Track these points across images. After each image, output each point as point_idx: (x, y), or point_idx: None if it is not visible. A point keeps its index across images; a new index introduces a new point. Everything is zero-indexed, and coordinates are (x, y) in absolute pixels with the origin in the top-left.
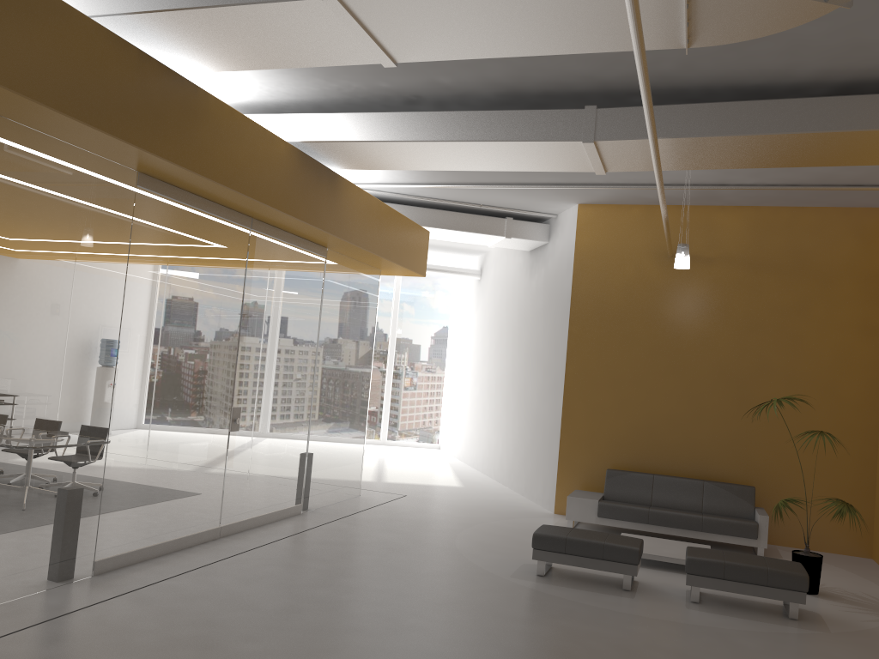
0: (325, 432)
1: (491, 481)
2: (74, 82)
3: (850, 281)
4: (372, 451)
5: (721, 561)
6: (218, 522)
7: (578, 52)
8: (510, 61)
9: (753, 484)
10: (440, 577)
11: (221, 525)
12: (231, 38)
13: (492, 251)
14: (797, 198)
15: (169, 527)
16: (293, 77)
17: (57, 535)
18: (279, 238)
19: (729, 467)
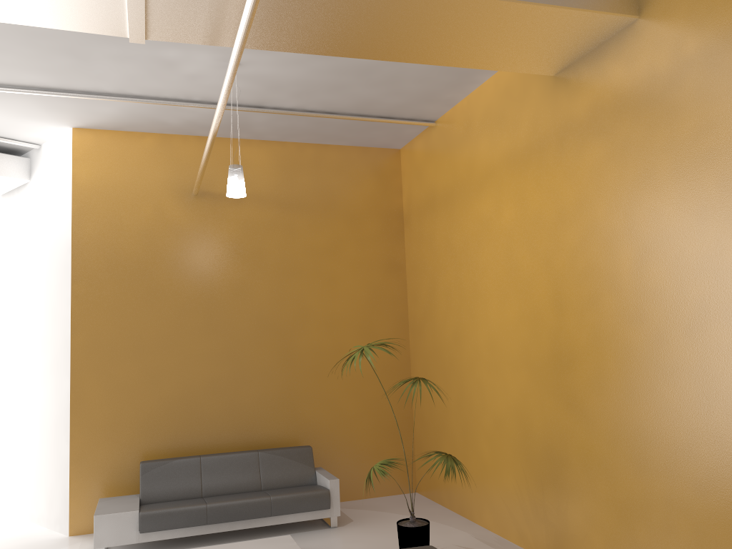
0: None
1: None
2: None
3: (374, 220)
4: None
5: None
6: None
7: None
8: None
9: (305, 442)
10: None
11: None
12: None
13: None
14: (325, 132)
15: None
16: None
17: None
18: None
19: (279, 428)
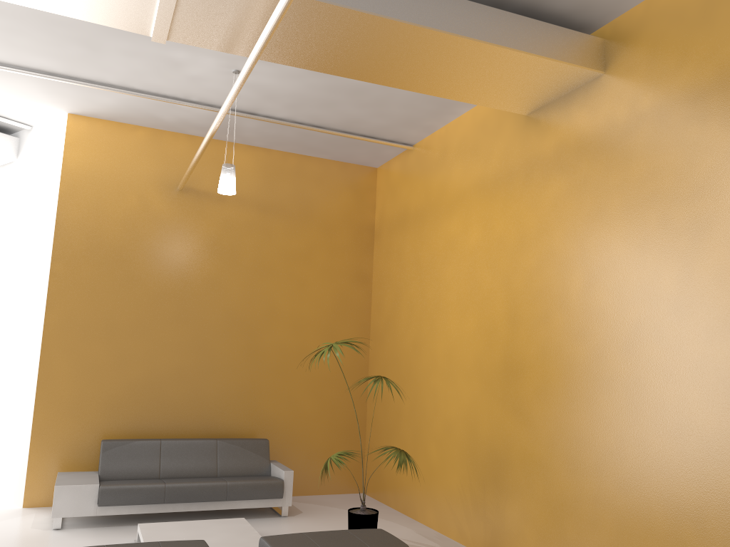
0: None
1: None
2: None
3: (347, 231)
4: None
5: None
6: None
7: None
8: None
9: (262, 436)
10: None
11: None
12: None
13: None
14: (310, 144)
15: None
16: None
17: None
18: None
19: (238, 420)
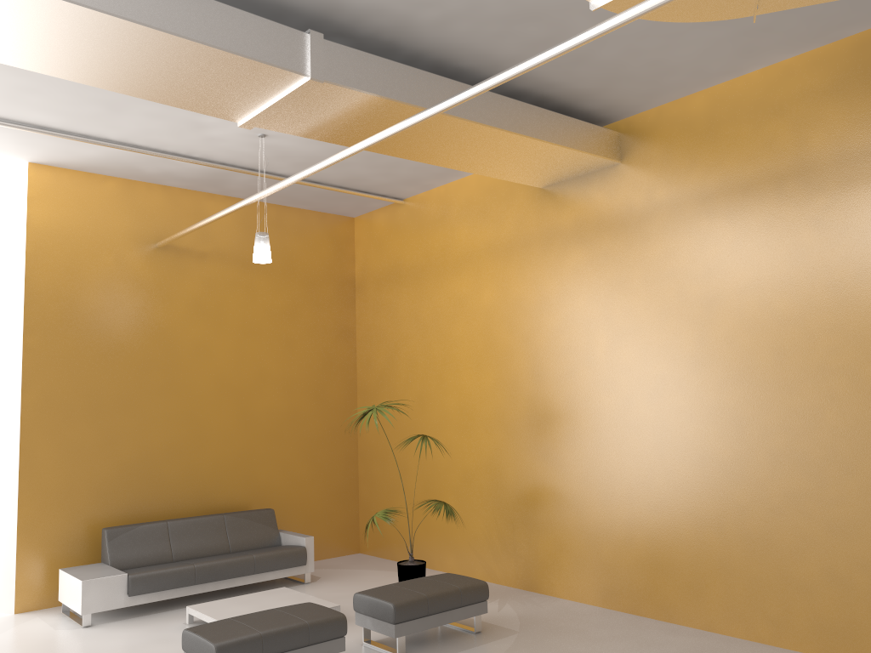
0: None
1: None
2: None
3: (329, 286)
4: None
5: (423, 596)
6: None
7: None
8: None
9: (260, 506)
10: None
11: None
12: None
13: None
14: (296, 197)
15: None
16: None
17: None
18: None
19: (236, 492)
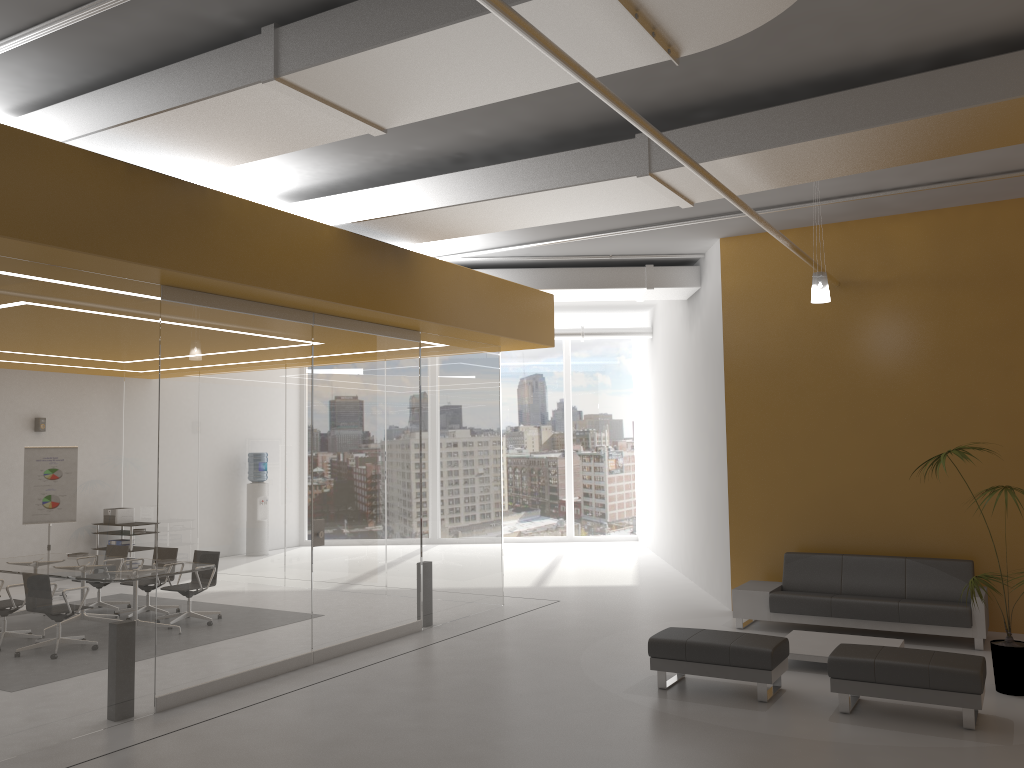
0: (444, 537)
1: (677, 576)
2: (50, 210)
3: None
4: (553, 550)
5: (870, 660)
6: (309, 646)
7: (563, 84)
8: (532, 100)
9: (974, 557)
10: (537, 697)
11: (313, 650)
12: (210, 135)
13: (658, 304)
14: (982, 192)
15: (246, 656)
16: (324, 157)
17: (107, 672)
18: (352, 329)
19: (940, 538)
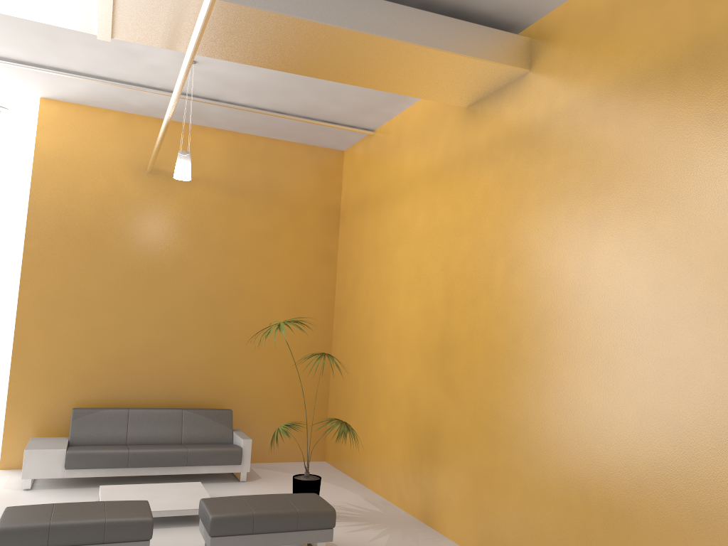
0: None
1: None
2: None
3: (313, 213)
4: None
5: (250, 513)
6: None
7: None
8: None
9: (227, 406)
10: None
11: None
12: None
13: None
14: (275, 129)
15: None
16: None
17: None
18: None
19: (205, 391)
